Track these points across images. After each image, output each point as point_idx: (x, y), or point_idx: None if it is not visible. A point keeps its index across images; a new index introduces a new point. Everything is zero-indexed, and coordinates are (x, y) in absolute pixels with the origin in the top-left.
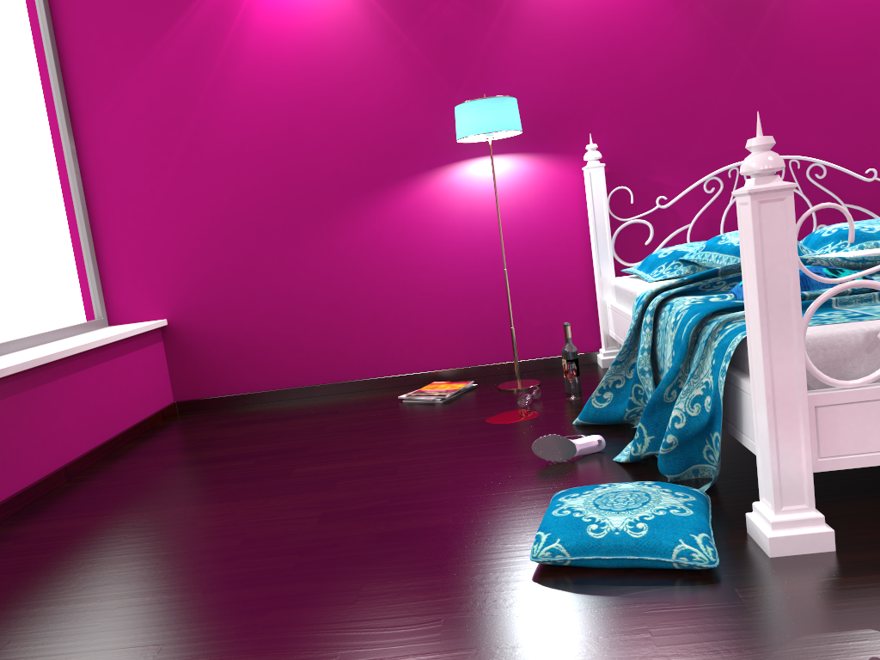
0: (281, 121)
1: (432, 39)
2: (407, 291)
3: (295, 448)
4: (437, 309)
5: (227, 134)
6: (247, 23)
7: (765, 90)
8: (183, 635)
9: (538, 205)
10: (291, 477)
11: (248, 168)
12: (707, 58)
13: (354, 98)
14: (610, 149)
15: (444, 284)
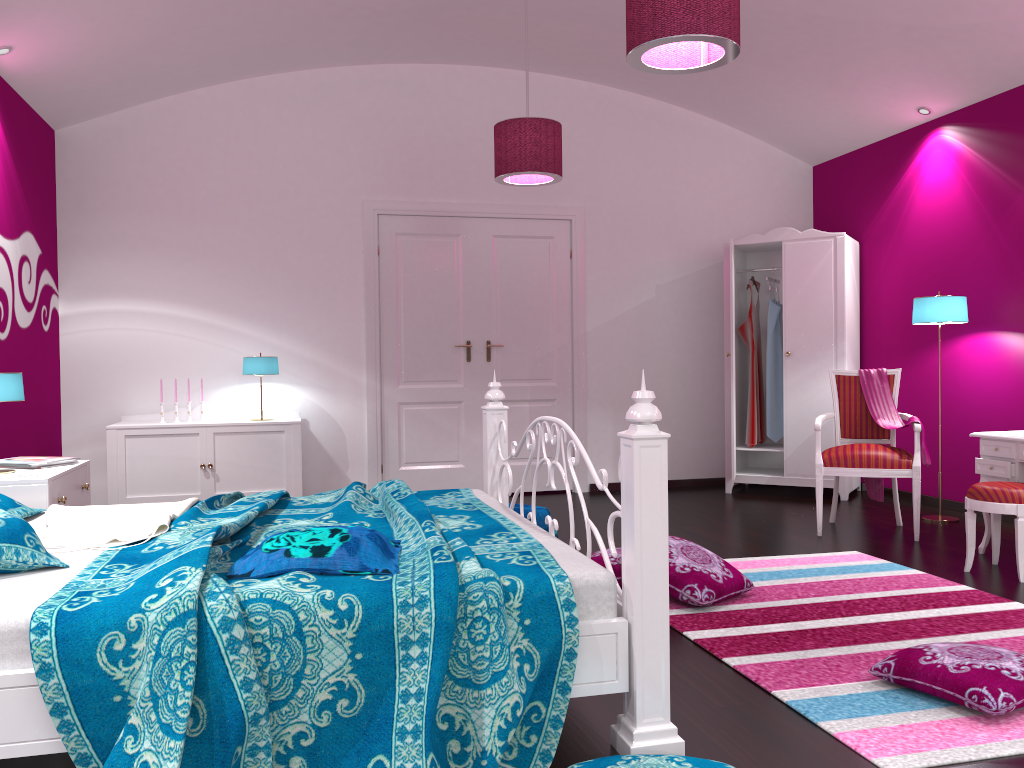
0: None
1: None
2: None
3: None
4: None
5: None
6: None
7: None
8: None
9: None
10: None
11: None
12: None
13: None
14: None
15: None
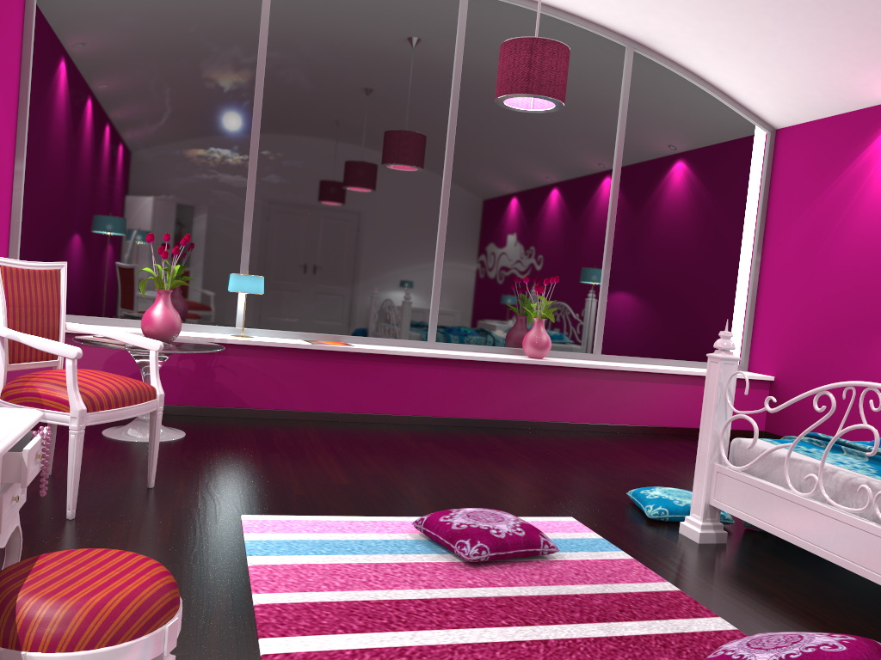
0: (868, 260)
1: None
2: None
3: None
4: None
5: (835, 264)
6: (865, 190)
7: None
8: (538, 461)
9: None
10: (688, 464)
11: (841, 289)
12: None
13: None
14: None
15: None
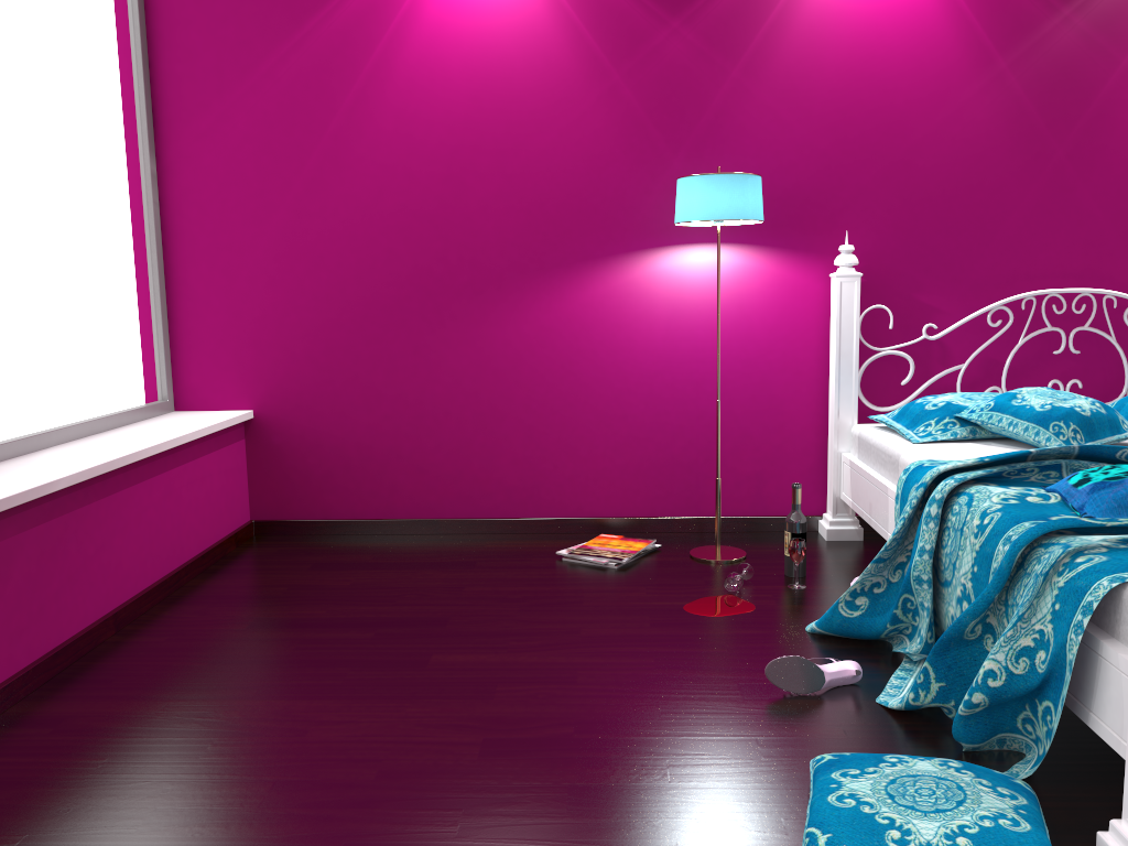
0: (436, 166)
1: (651, 80)
2: (578, 409)
3: (426, 618)
4: (615, 438)
5: (362, 175)
6: (406, 31)
7: (1081, 199)
8: None
9: (764, 316)
10: (429, 669)
11: (386, 222)
12: (1011, 148)
13: (538, 147)
14: (869, 254)
15: (628, 405)
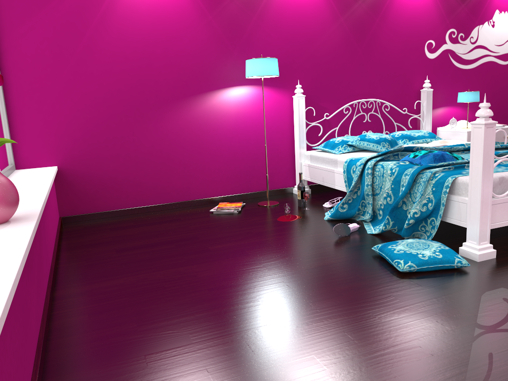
0: (137, 53)
1: (224, 19)
2: (203, 154)
3: (188, 237)
4: (218, 164)
5: (103, 56)
6: None
7: (367, 68)
8: (283, 317)
9: (270, 113)
10: (213, 251)
11: (116, 78)
12: (346, 50)
13: (180, 45)
14: (303, 88)
15: (222, 151)
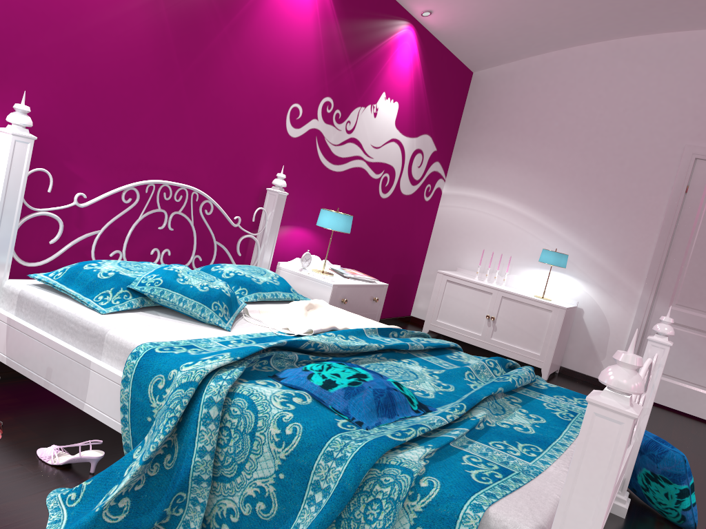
0: None
1: None
2: None
3: None
4: None
5: None
6: None
7: (187, 117)
8: None
9: None
10: None
11: None
12: (154, 62)
13: None
14: (34, 116)
15: None
